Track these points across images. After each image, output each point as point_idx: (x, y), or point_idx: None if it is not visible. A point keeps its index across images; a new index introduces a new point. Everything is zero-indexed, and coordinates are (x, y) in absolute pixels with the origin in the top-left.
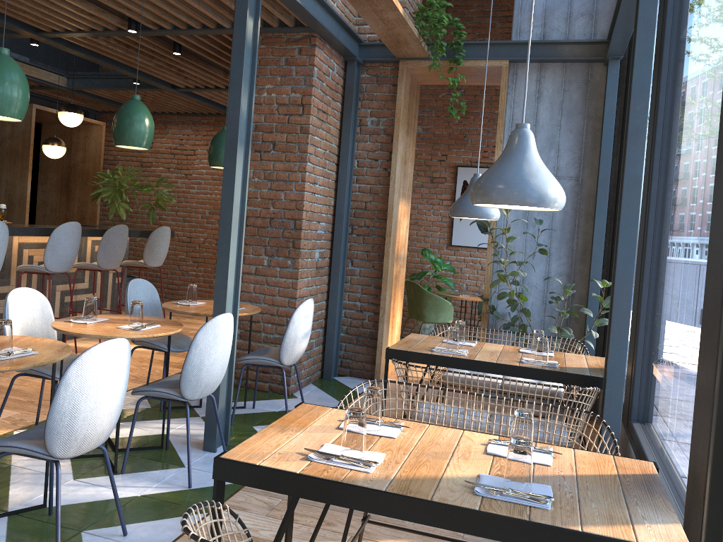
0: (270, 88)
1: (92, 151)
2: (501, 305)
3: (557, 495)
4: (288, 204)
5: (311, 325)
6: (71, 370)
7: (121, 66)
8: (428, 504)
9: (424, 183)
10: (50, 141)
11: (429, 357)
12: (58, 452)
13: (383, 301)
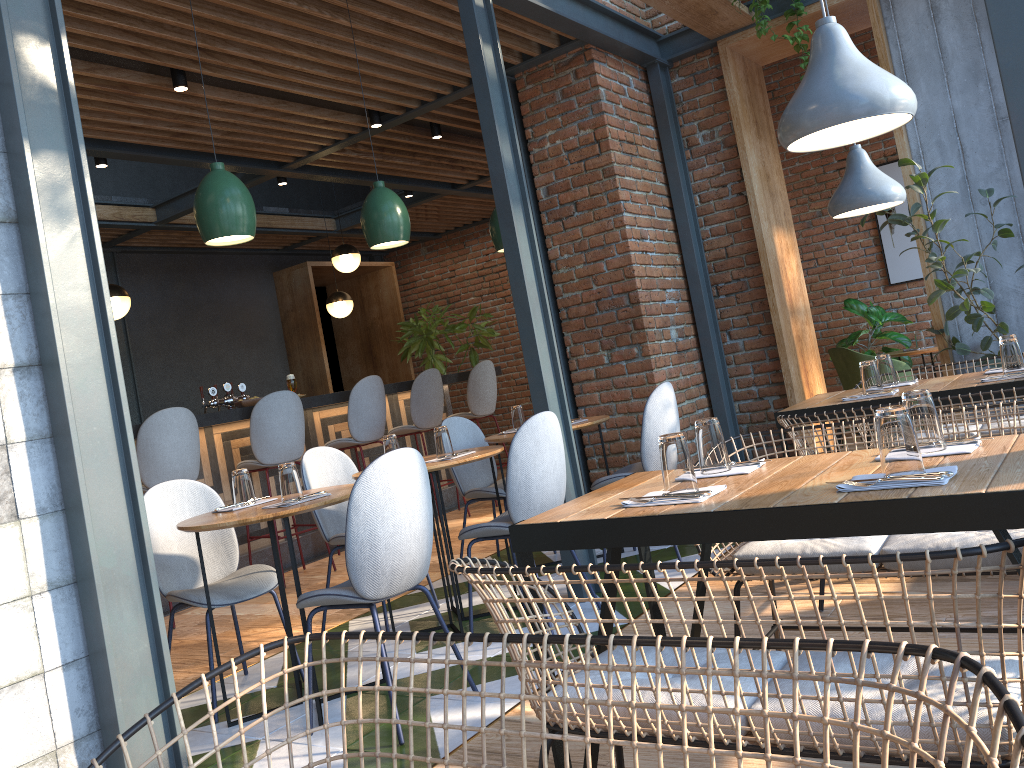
0: (551, 135)
1: (387, 301)
2: (967, 333)
3: (965, 472)
4: (613, 274)
5: (677, 418)
6: (357, 490)
7: (385, 179)
8: (769, 512)
9: (824, 208)
10: (333, 297)
11: (838, 409)
12: (367, 591)
13: (787, 375)
